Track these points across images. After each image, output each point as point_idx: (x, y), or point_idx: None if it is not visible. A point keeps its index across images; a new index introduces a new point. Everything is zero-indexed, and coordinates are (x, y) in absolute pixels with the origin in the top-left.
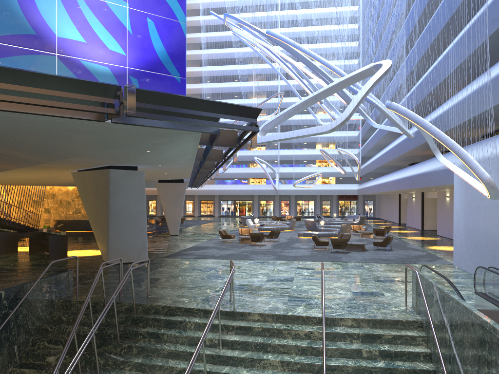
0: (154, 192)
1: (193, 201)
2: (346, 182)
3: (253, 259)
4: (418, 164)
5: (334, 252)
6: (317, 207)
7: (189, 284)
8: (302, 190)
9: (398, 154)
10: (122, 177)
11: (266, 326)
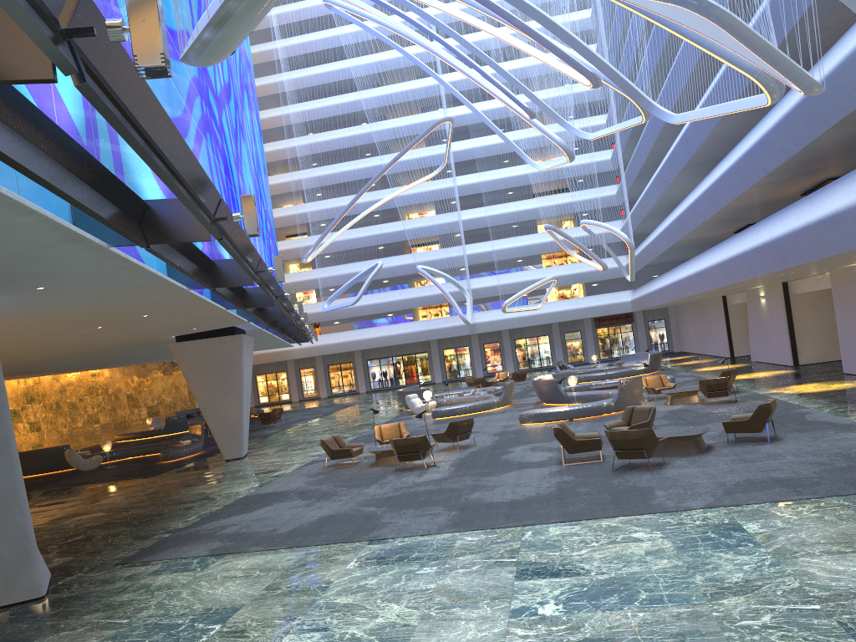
0: None
1: (314, 369)
2: (606, 291)
3: (383, 538)
4: (799, 203)
5: (623, 469)
6: (557, 347)
7: None
8: (522, 318)
9: (730, 197)
10: None
11: None
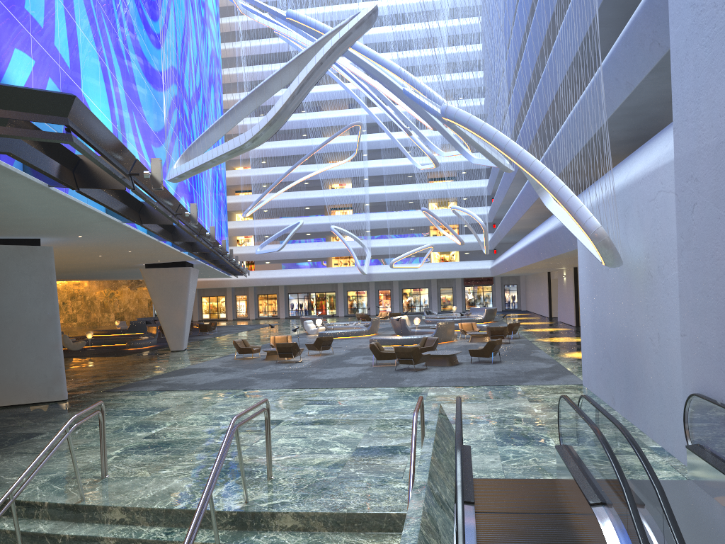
0: None
1: (247, 296)
2: (475, 259)
3: (251, 389)
4: (546, 221)
5: (402, 370)
6: (434, 298)
7: (77, 443)
8: (408, 273)
9: (526, 208)
10: (6, 258)
11: (127, 535)
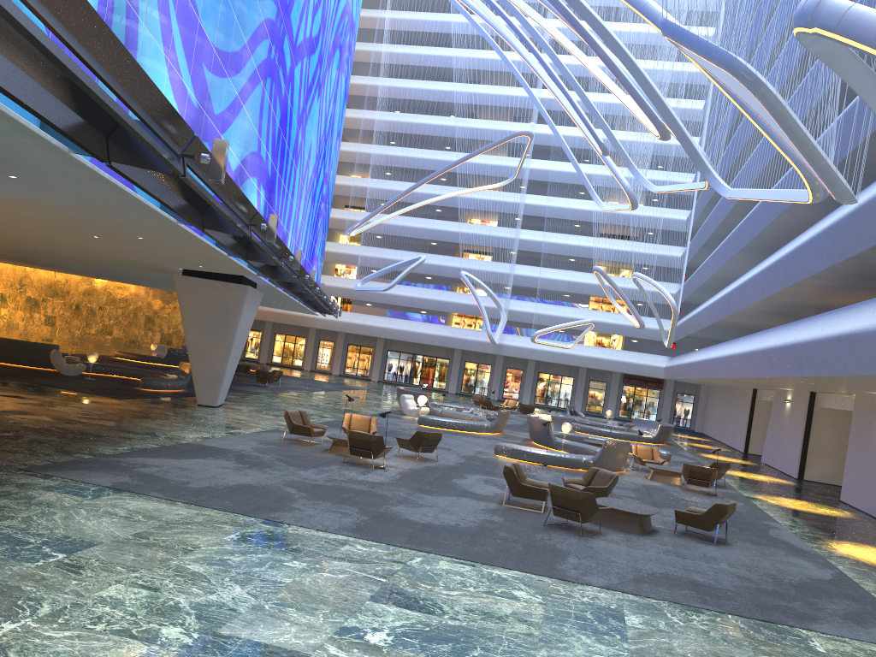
0: (258, 314)
1: (334, 344)
2: (644, 350)
3: (279, 521)
4: (830, 314)
5: (555, 526)
6: (579, 392)
7: None
8: (552, 353)
9: (774, 289)
10: None
11: None
